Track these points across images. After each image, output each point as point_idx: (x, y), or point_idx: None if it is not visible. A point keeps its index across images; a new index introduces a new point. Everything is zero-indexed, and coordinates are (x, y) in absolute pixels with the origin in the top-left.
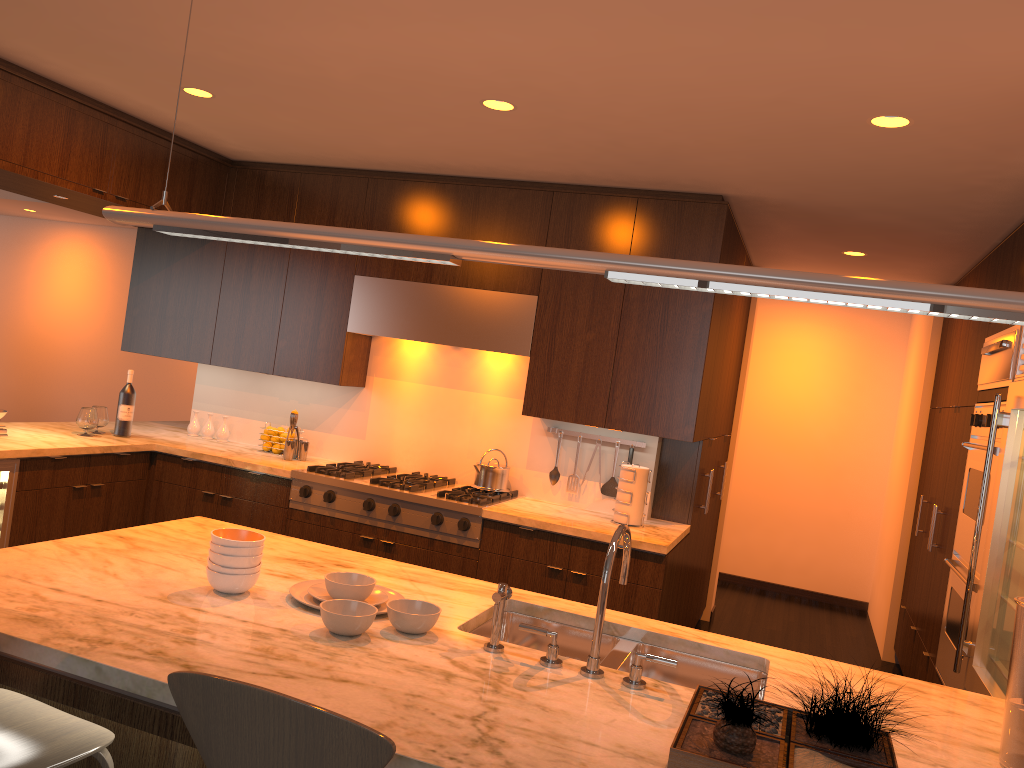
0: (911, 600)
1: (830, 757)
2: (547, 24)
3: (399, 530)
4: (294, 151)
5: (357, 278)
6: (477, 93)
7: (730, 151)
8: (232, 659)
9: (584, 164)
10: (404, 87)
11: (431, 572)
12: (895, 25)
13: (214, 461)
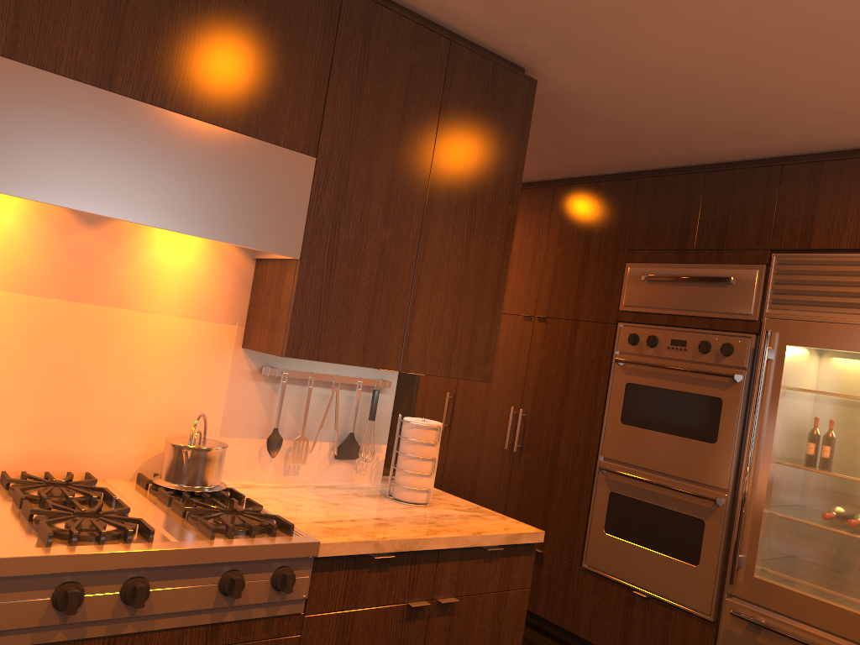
0: None
1: None
2: None
3: (143, 630)
4: None
5: None
6: None
7: (726, 33)
8: None
9: None
10: None
11: None
12: None
13: None
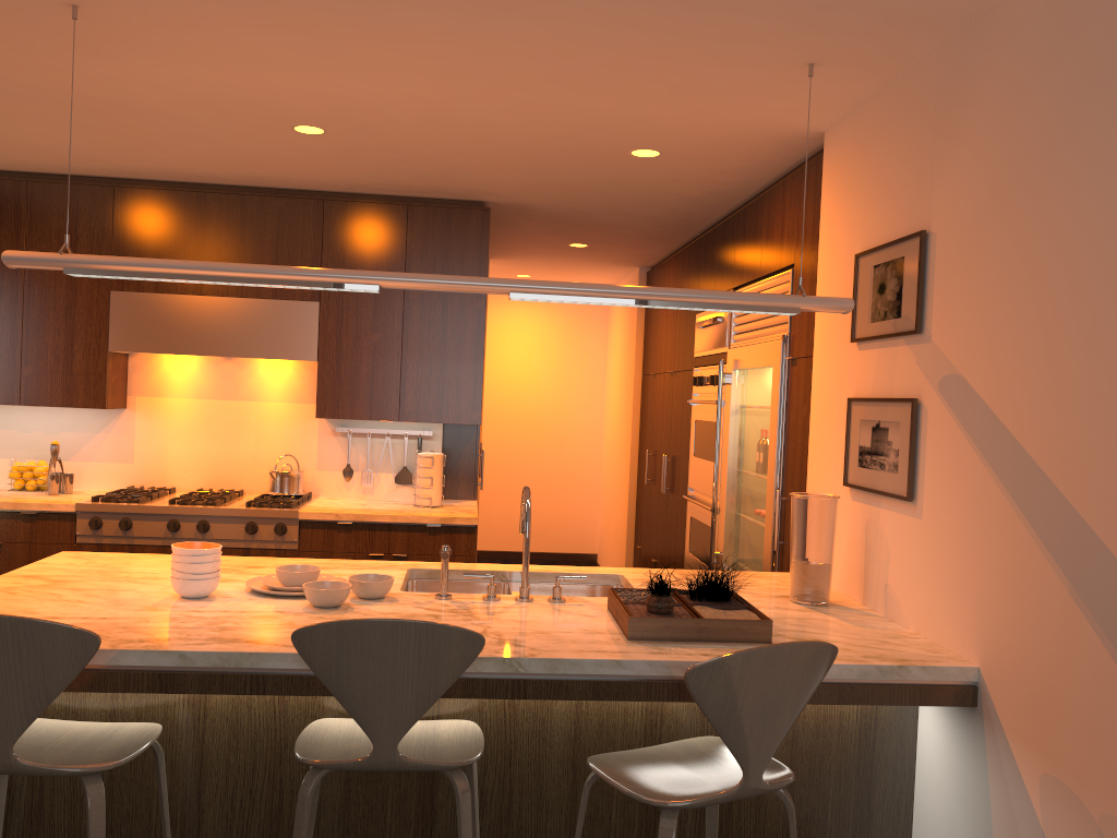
0: (647, 539)
1: (713, 607)
2: (399, 78)
3: None
4: (28, 159)
5: (114, 294)
6: (294, 120)
7: (508, 169)
8: (274, 633)
9: (365, 176)
10: (218, 112)
11: (329, 561)
12: (672, 97)
13: None
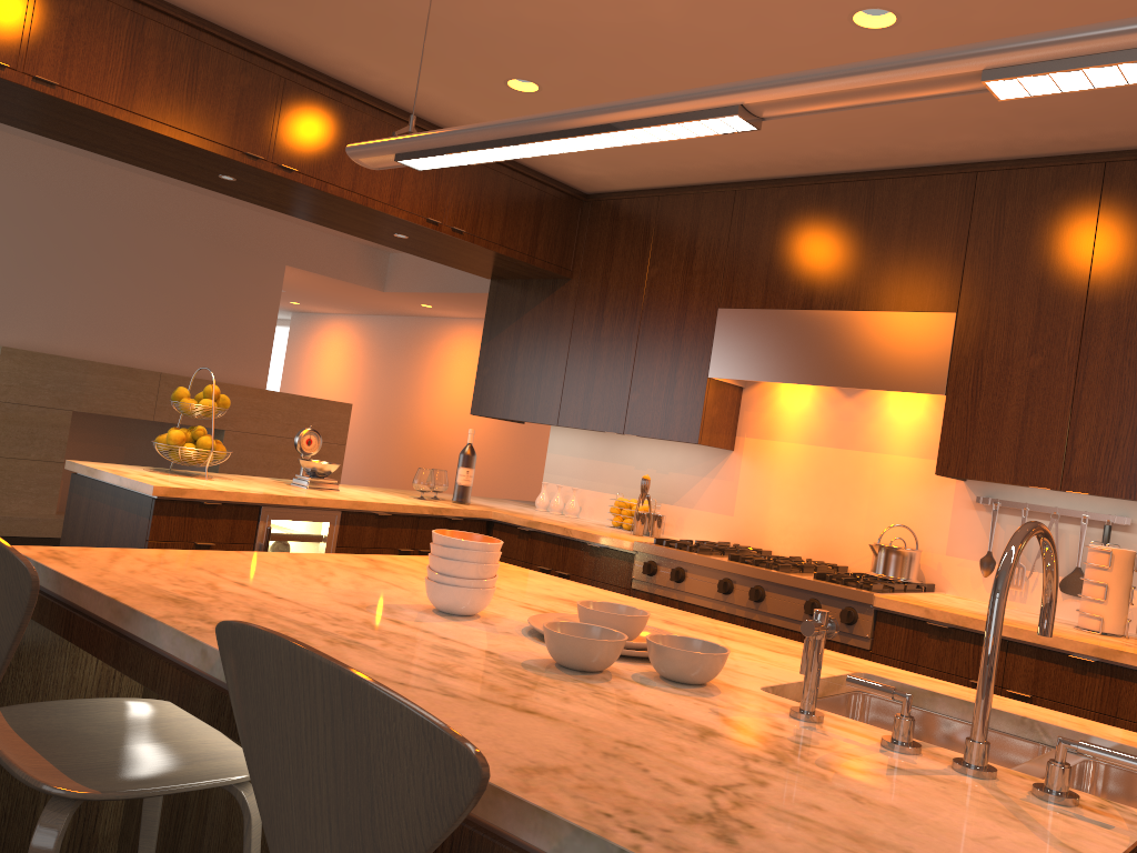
0: None
1: None
2: None
3: (763, 621)
4: (646, 165)
5: (720, 312)
6: (841, 1)
7: None
8: (386, 667)
9: (1016, 115)
10: (745, 14)
11: (758, 634)
12: None
13: (550, 530)
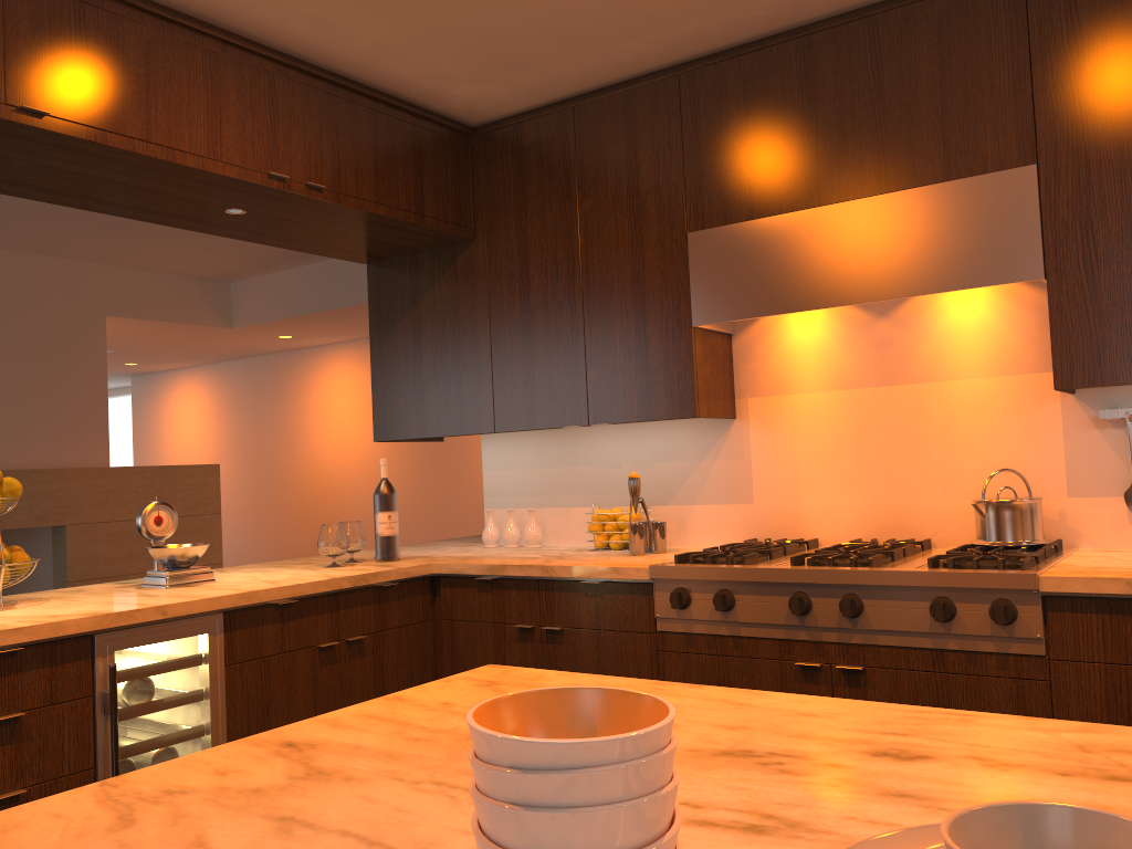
0: None
1: None
2: None
3: (868, 643)
4: (555, 59)
5: (692, 236)
6: None
7: None
8: None
9: None
10: None
11: None
12: None
13: (523, 574)
